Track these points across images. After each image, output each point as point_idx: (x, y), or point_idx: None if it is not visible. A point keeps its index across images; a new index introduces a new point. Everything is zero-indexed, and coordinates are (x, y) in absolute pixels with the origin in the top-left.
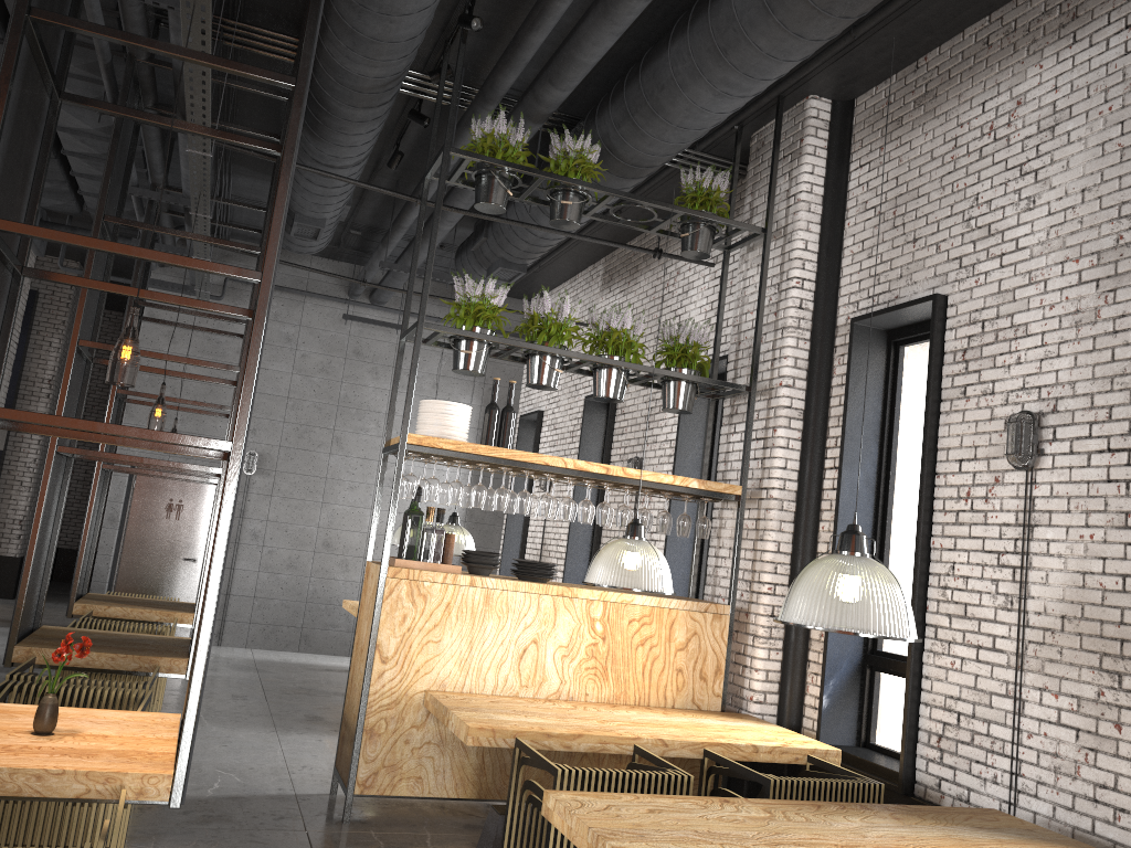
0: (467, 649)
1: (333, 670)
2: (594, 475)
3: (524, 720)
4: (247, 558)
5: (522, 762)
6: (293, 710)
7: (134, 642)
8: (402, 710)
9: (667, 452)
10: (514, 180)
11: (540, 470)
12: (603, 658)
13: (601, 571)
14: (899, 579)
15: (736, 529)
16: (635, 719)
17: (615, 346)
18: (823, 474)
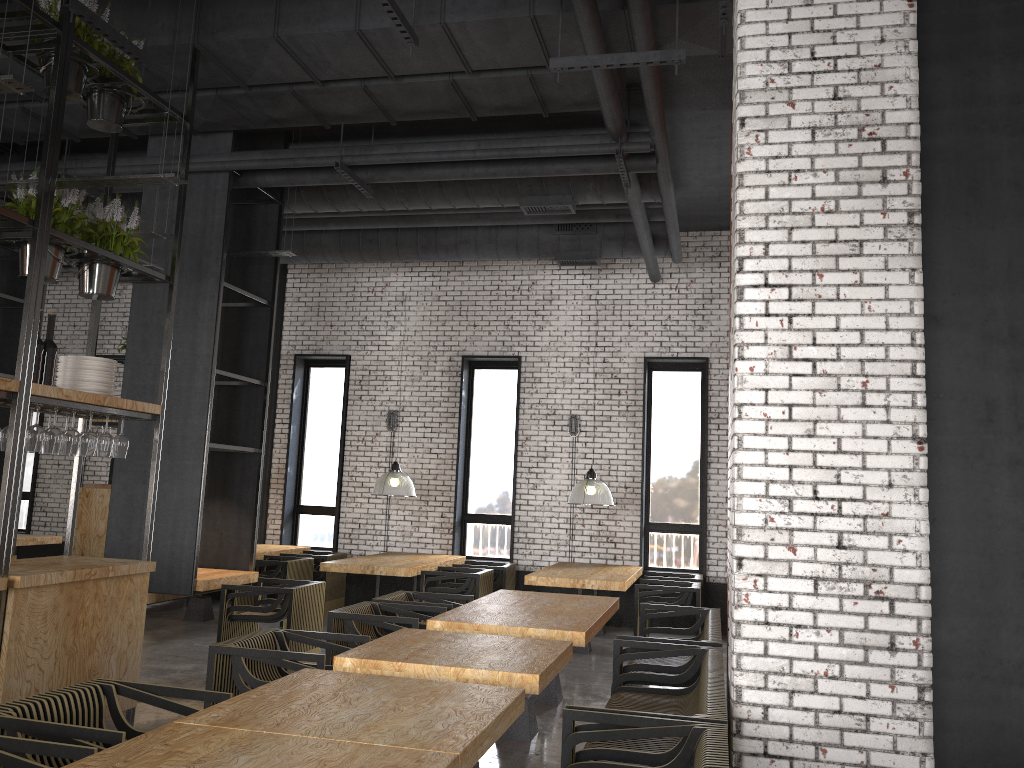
0: None
1: None
2: None
3: None
4: None
5: None
6: None
7: None
8: None
9: None
10: None
11: None
12: None
13: None
14: (310, 472)
15: None
16: None
17: None
18: (275, 425)
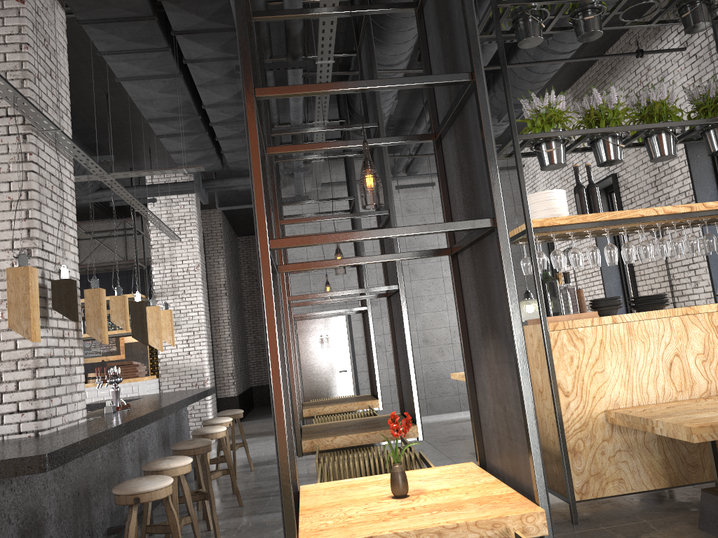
0: (626, 372)
1: (459, 422)
2: (681, 215)
3: None
4: (378, 361)
5: None
6: (459, 452)
7: (368, 423)
8: (591, 429)
9: (684, 201)
10: (504, 45)
11: (637, 223)
12: None
13: None
14: None
15: None
16: None
17: (657, 115)
18: None
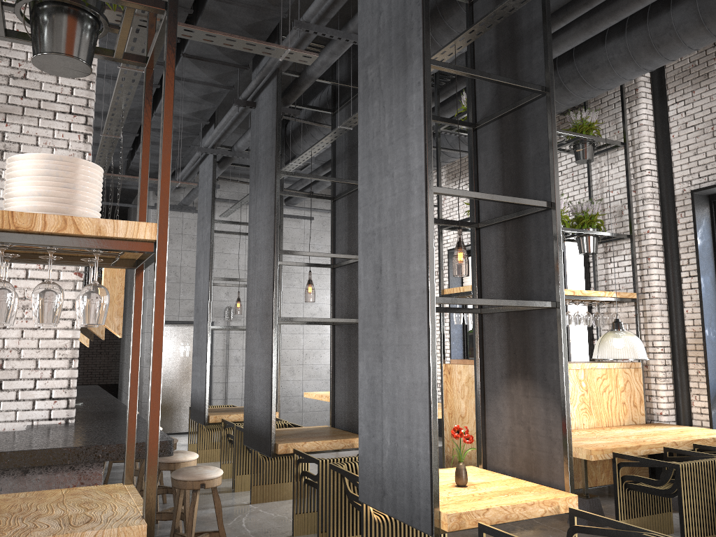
0: None
1: None
2: (566, 296)
3: (598, 442)
4: (234, 374)
5: (621, 465)
6: None
7: (314, 432)
8: None
9: None
10: None
11: None
12: (588, 402)
13: (610, 351)
14: None
15: (636, 318)
16: (632, 433)
17: None
18: (681, 280)
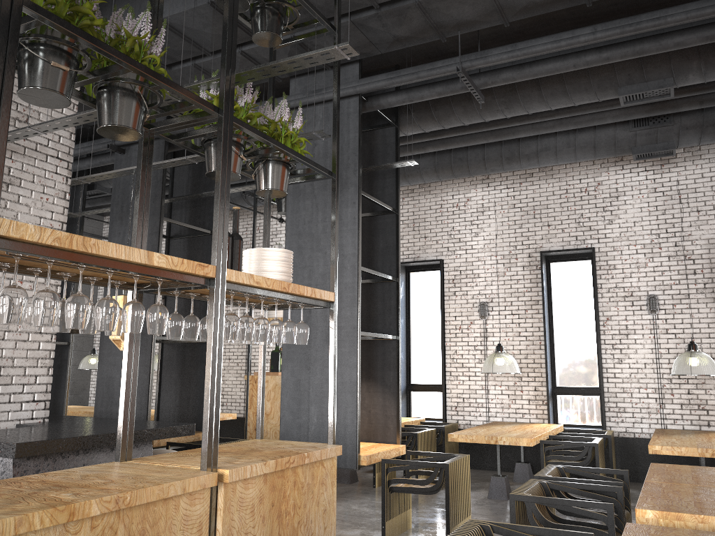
0: None
1: None
2: None
3: None
4: None
5: None
6: None
7: None
8: None
9: None
10: None
11: None
12: None
13: None
14: (417, 357)
15: None
16: None
17: None
18: None
